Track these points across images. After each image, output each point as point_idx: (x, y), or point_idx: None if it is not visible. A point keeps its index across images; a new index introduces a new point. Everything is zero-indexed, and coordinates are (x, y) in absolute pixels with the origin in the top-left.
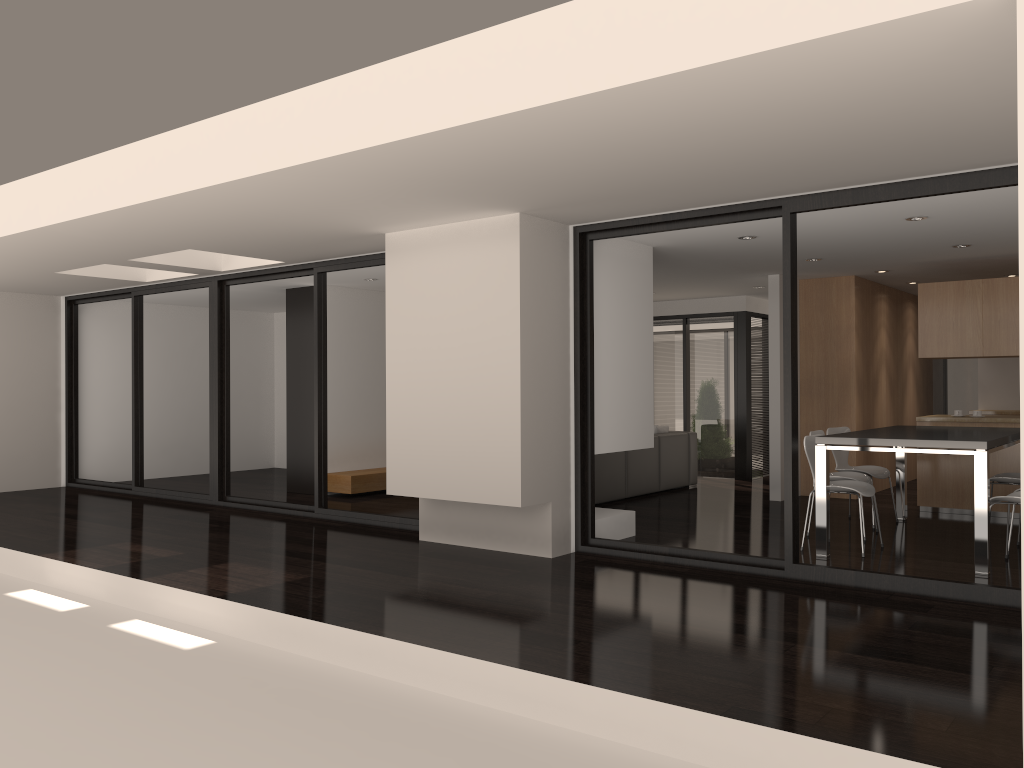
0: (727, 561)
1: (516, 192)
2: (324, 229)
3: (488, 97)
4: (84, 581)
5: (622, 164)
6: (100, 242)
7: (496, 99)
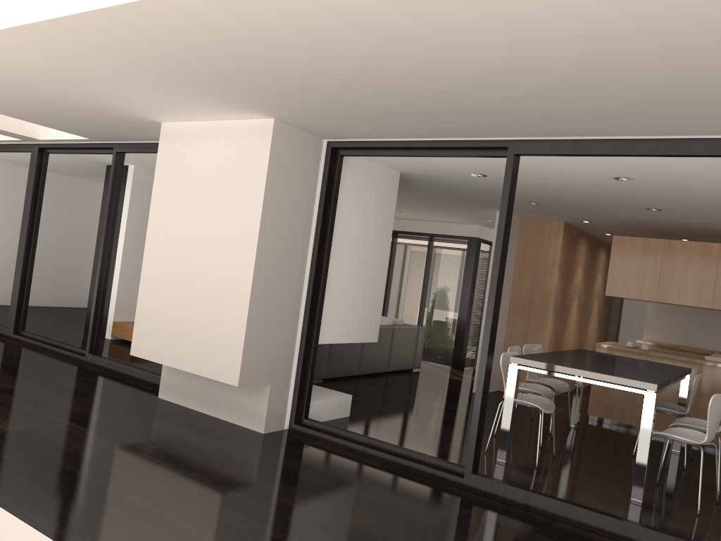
0: (416, 460)
1: (263, 95)
2: (103, 109)
3: None
4: None
5: (356, 77)
6: None
7: None
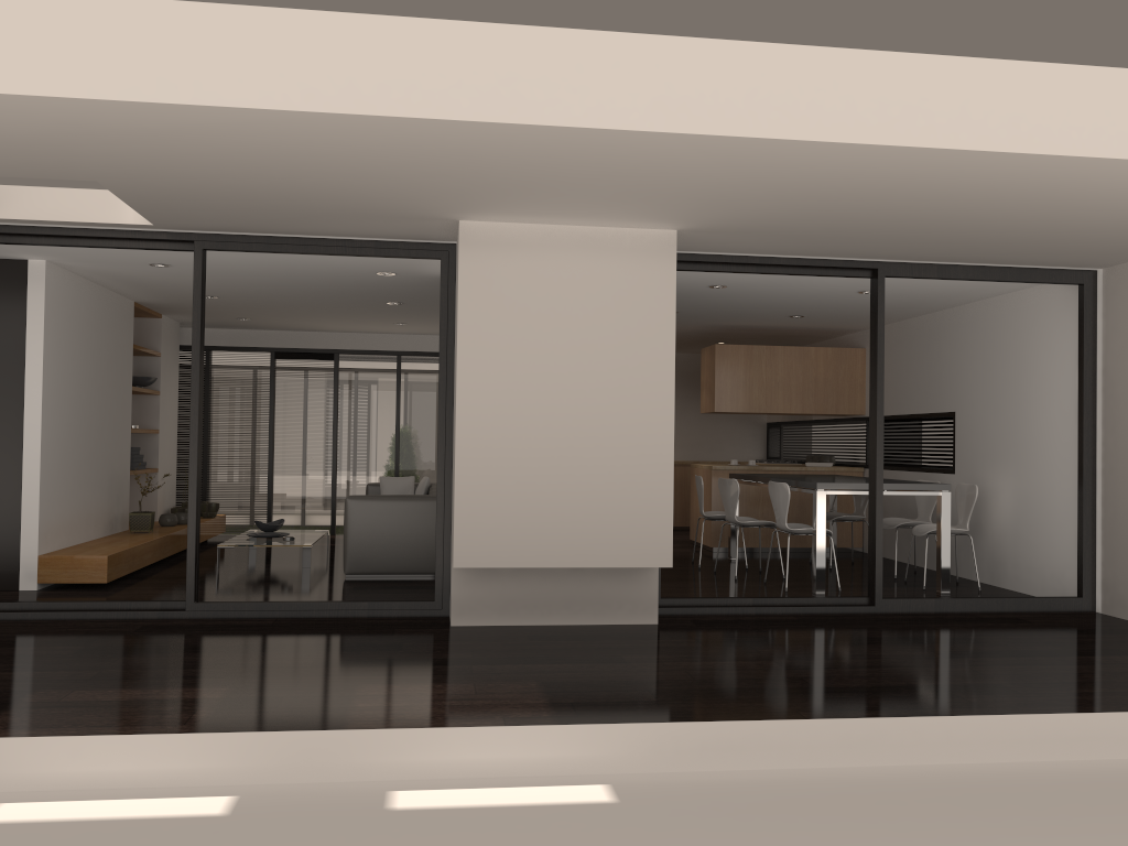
0: (814, 604)
1: (763, 213)
2: (418, 201)
3: (1039, 133)
4: (158, 761)
5: (925, 212)
6: None
7: (1049, 137)
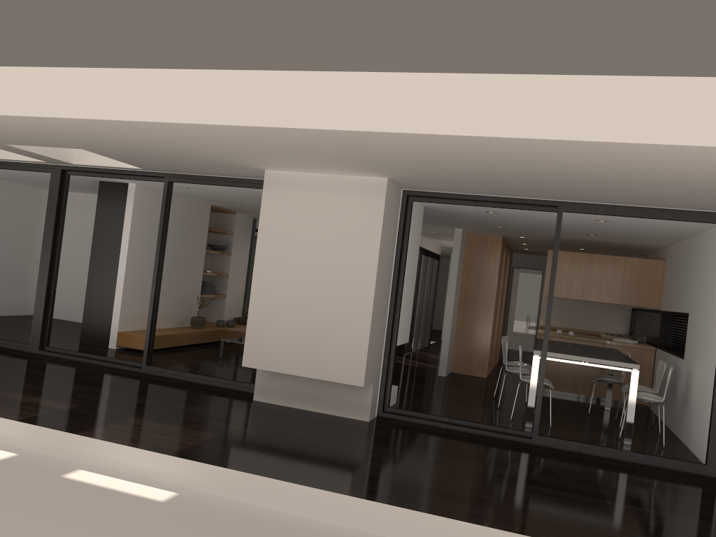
0: (490, 430)
1: (413, 169)
2: (225, 159)
3: (499, 122)
4: (1, 430)
5: (514, 171)
6: (10, 131)
7: (506, 125)
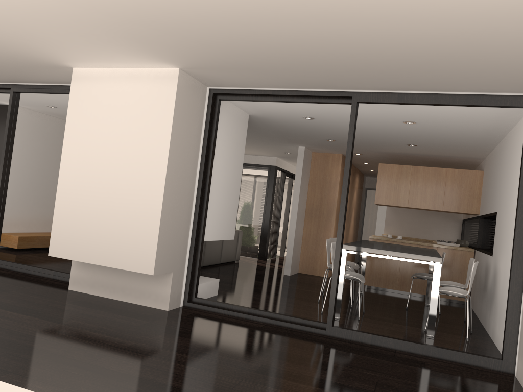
0: (287, 321)
1: (186, 48)
2: (25, 53)
3: None
4: None
5: (276, 37)
6: None
7: None
